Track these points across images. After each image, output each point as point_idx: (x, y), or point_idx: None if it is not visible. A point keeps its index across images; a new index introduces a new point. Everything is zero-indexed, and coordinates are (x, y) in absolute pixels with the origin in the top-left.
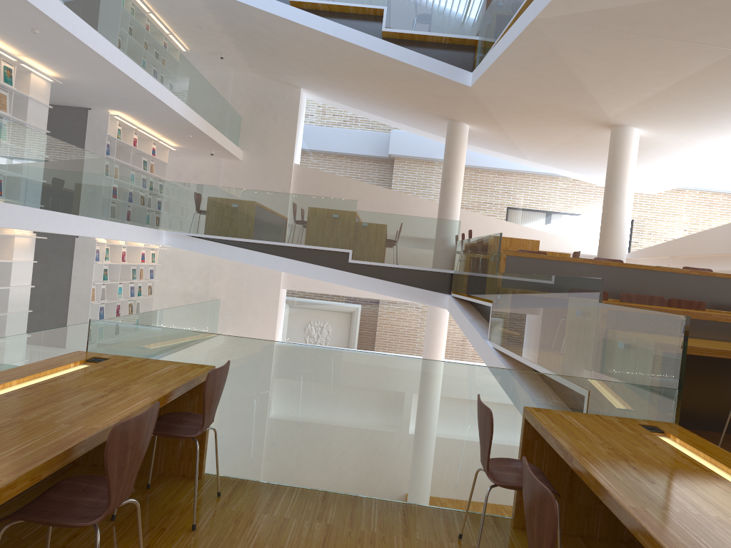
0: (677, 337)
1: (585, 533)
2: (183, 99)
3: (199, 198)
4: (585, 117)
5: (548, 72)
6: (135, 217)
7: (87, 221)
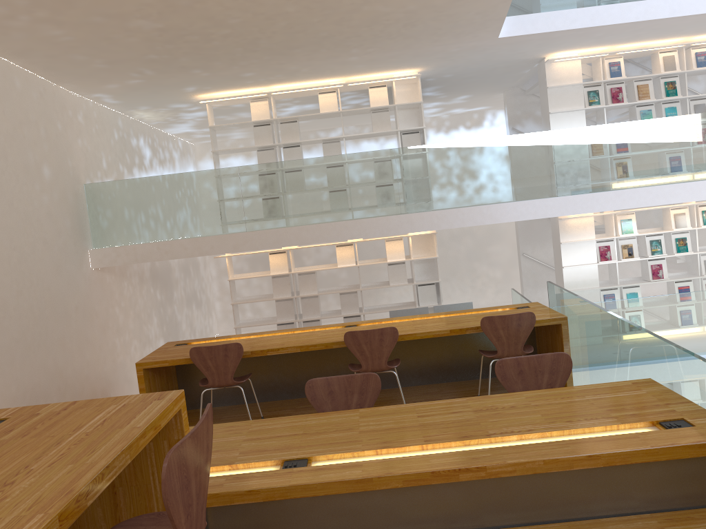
0: None
1: None
2: None
3: None
4: None
5: None
6: None
7: None
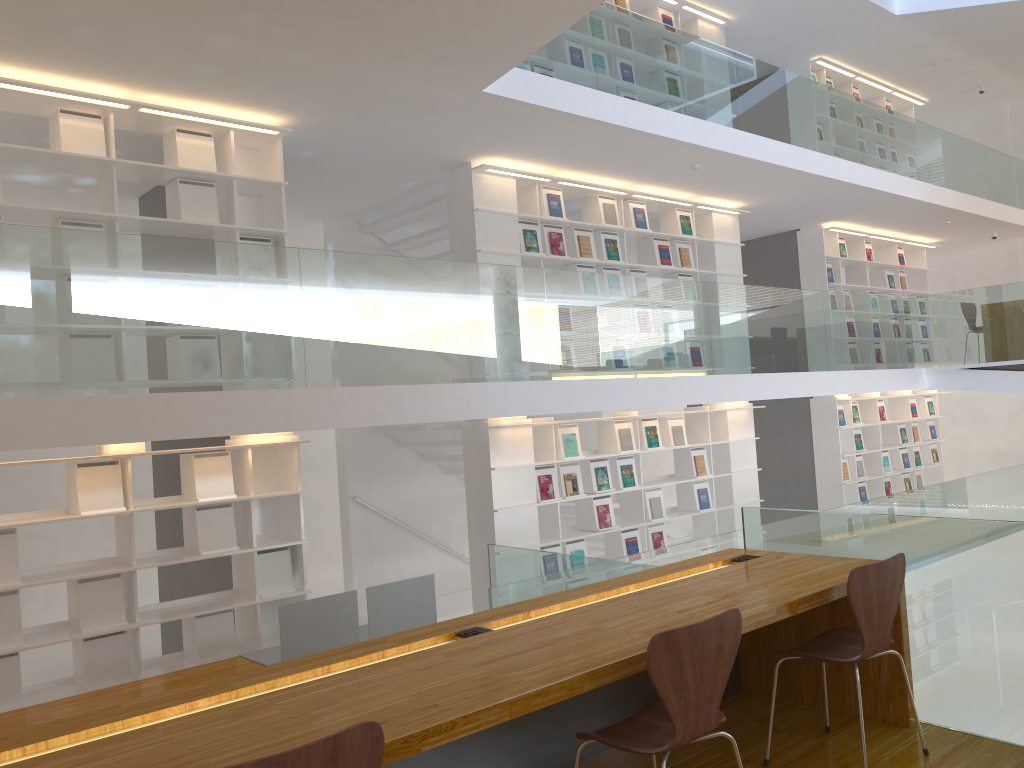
0: None
1: None
2: (918, 176)
3: (966, 310)
4: None
5: None
6: (871, 358)
7: (797, 377)
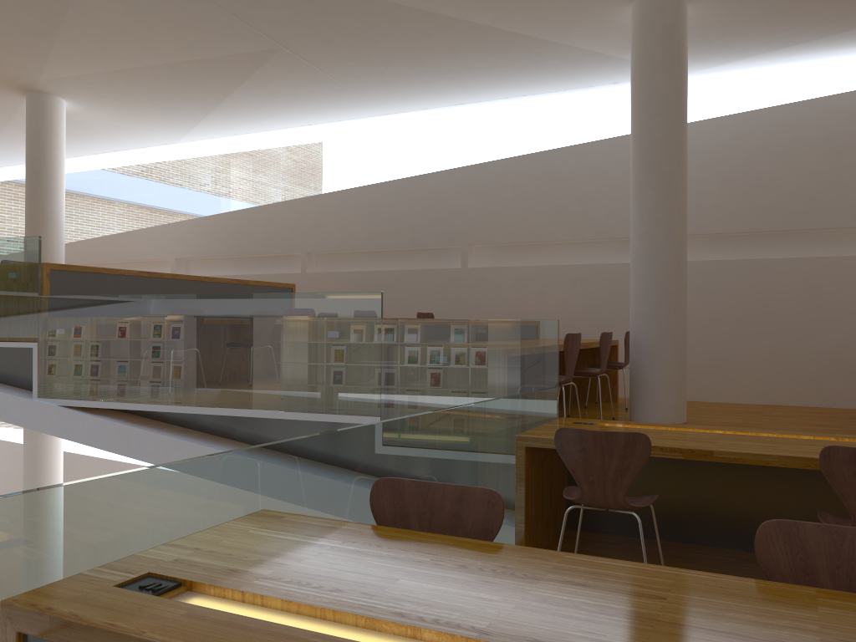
0: (548, 340)
1: (547, 543)
2: None
3: None
4: (0, 72)
5: (23, 2)
6: None
7: None
